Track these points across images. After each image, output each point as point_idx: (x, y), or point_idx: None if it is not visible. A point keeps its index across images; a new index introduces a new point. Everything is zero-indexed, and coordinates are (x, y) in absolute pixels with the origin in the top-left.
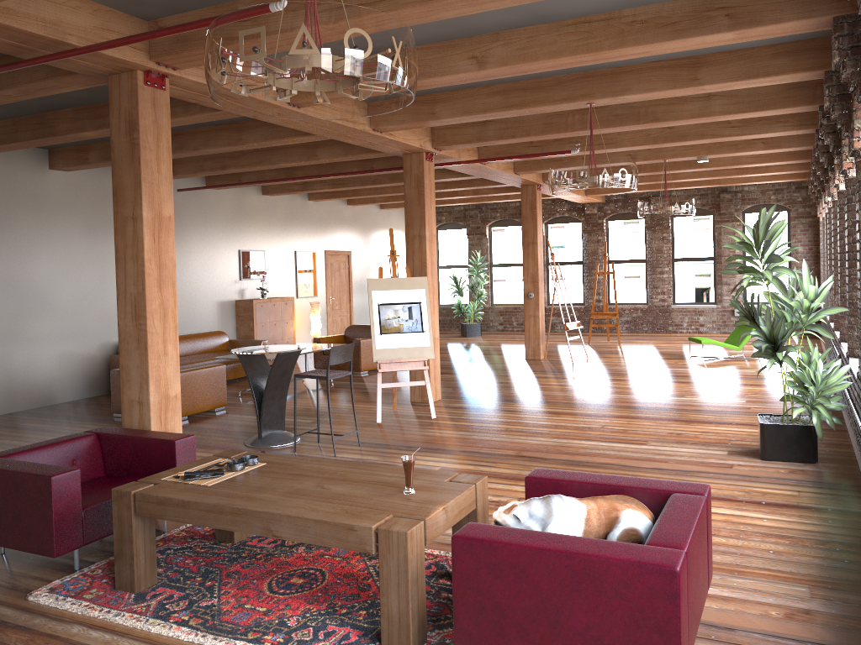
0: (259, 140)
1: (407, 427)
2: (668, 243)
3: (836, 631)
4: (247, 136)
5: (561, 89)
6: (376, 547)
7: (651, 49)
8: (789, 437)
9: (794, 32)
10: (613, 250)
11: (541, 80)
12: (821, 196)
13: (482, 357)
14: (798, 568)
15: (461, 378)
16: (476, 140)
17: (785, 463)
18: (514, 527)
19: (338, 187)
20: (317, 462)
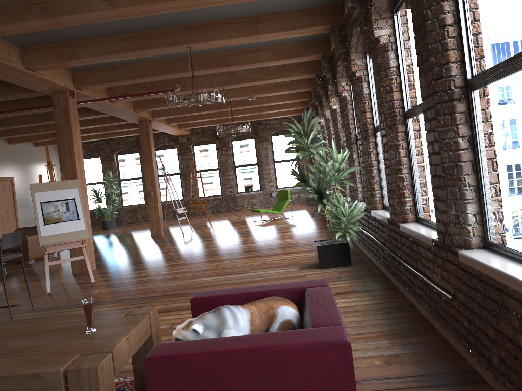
0: None
1: (73, 292)
2: (231, 157)
3: (419, 364)
4: None
5: (169, 37)
6: (66, 389)
7: None
8: (335, 252)
9: None
10: (198, 164)
11: (154, 30)
12: None
13: (121, 239)
14: (375, 328)
15: (108, 254)
16: (107, 81)
17: (334, 268)
18: (199, 339)
19: None
20: None
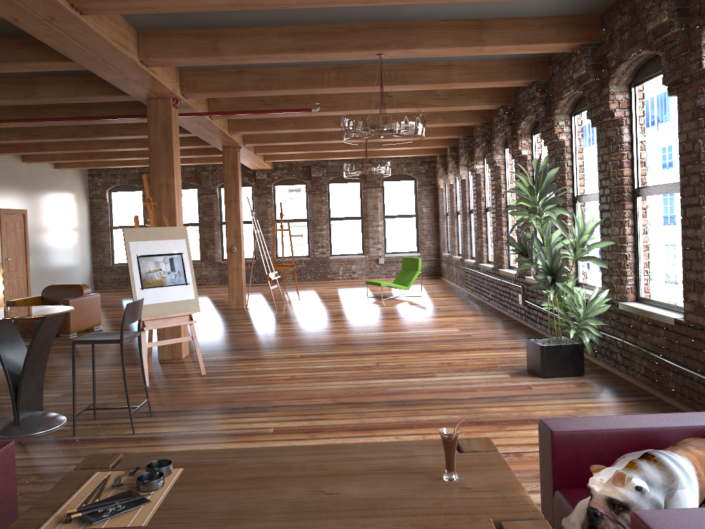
0: None
1: (185, 388)
2: (326, 205)
3: None
4: None
5: (355, 37)
6: None
7: None
8: (564, 356)
9: None
10: (280, 211)
11: (336, 26)
12: (457, 166)
13: None
14: None
15: None
16: (230, 89)
17: (563, 378)
18: (695, 508)
19: (30, 139)
20: (253, 453)
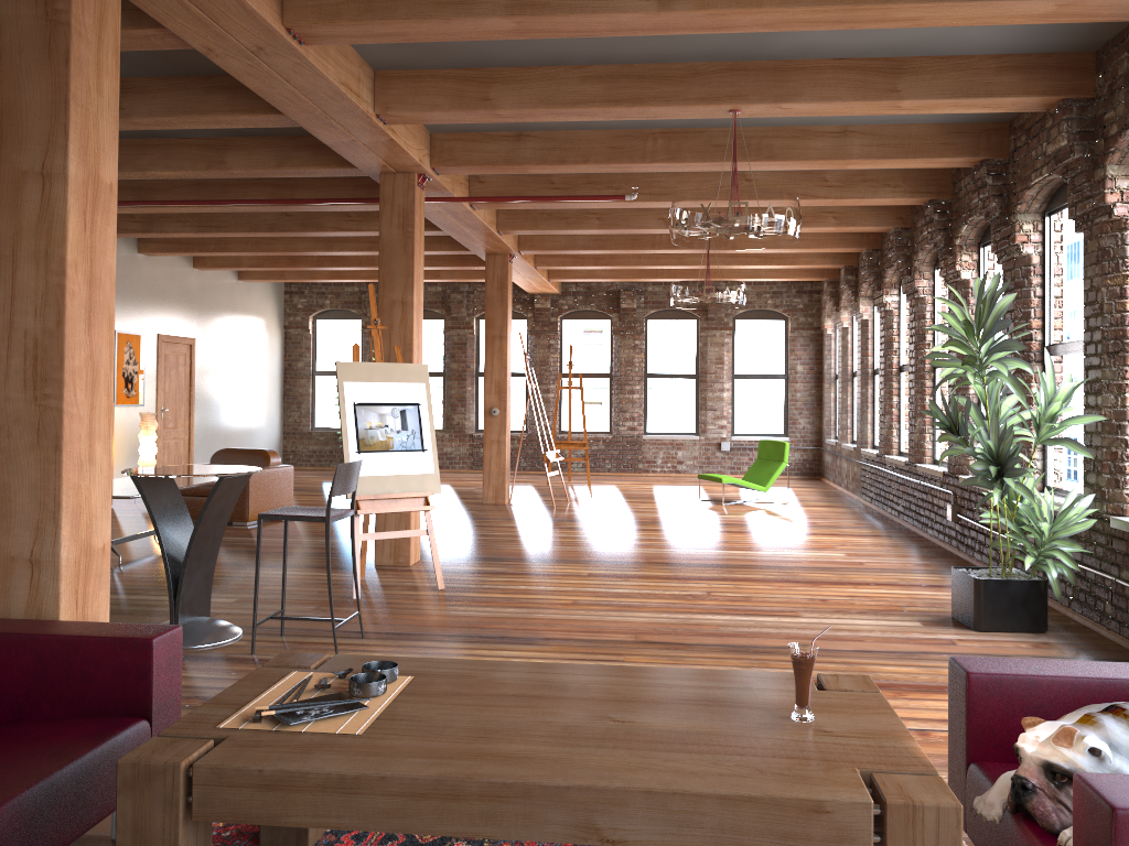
0: (158, 113)
1: (413, 605)
2: (641, 354)
3: None
4: (134, 104)
5: (697, 83)
6: None
7: (929, 13)
8: (1015, 598)
9: (1121, 17)
10: (568, 360)
11: (668, 66)
12: (856, 298)
13: None
14: None
15: None
16: (503, 162)
17: (1010, 634)
18: None
19: (209, 231)
20: (512, 668)
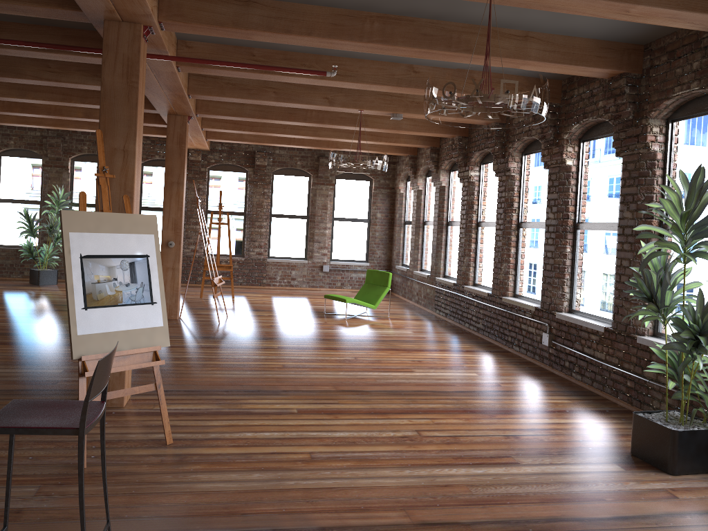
0: None
1: (150, 475)
2: (268, 199)
3: None
4: None
5: None
6: None
7: None
8: (700, 445)
9: None
10: (213, 200)
11: None
12: (437, 170)
13: None
14: None
15: None
16: (231, 25)
17: (697, 476)
18: None
19: None
20: None
